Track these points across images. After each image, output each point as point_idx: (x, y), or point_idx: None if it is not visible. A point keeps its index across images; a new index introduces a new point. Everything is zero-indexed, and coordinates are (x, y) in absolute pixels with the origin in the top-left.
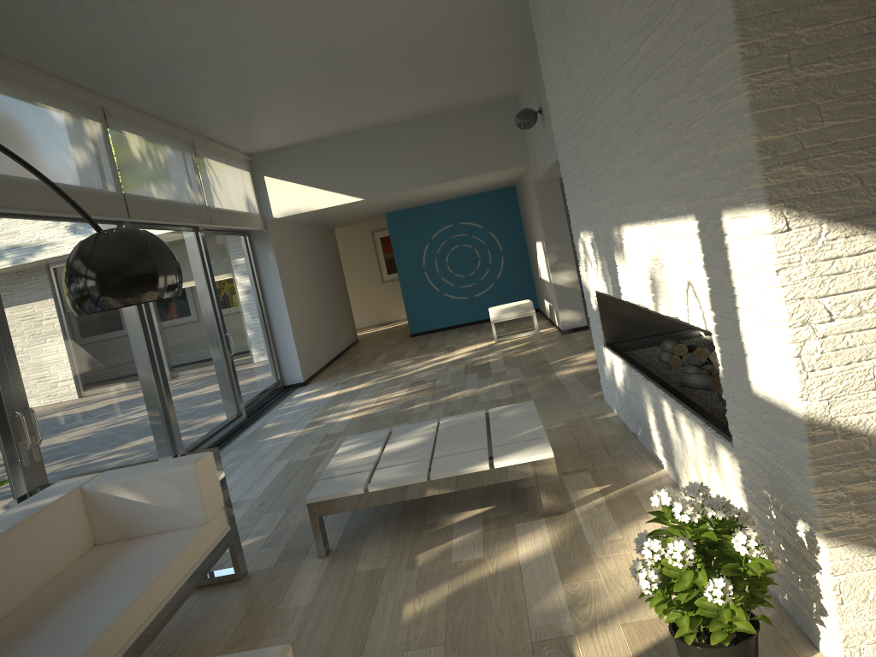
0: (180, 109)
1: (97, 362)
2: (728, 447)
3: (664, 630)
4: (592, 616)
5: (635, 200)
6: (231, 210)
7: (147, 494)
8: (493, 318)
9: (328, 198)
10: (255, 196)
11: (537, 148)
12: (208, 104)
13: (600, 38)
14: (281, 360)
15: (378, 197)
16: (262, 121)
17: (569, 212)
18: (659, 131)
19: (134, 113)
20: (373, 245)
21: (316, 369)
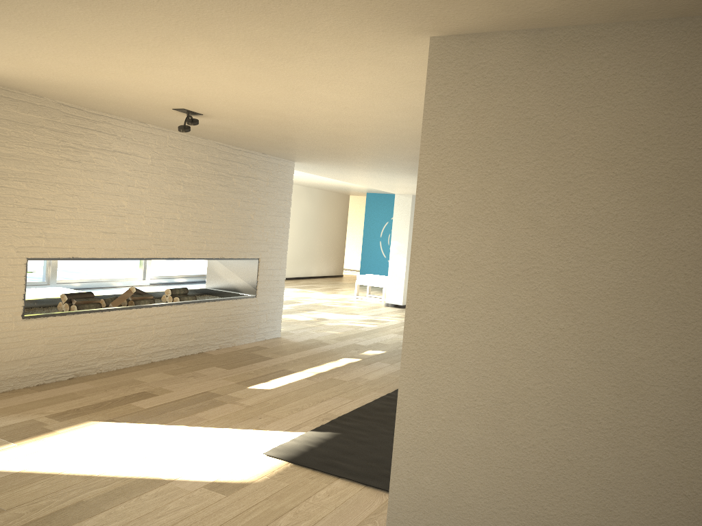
0: None
1: None
2: None
3: None
4: None
5: None
6: None
7: None
8: (357, 280)
9: None
10: None
11: None
12: None
13: None
14: None
15: (302, 176)
16: None
17: None
18: None
19: None
20: None
21: None
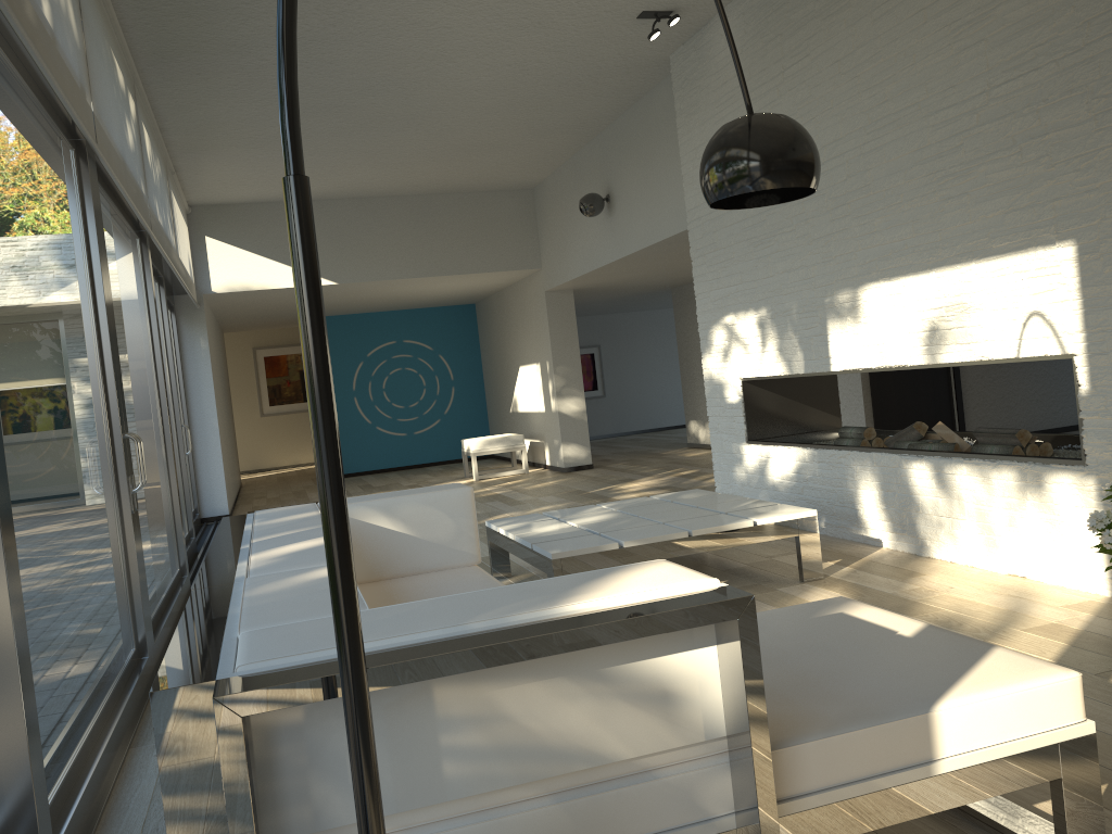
0: (195, 114)
1: (141, 407)
2: (1076, 470)
3: (1069, 629)
4: (981, 629)
5: (917, 249)
6: (185, 268)
7: (409, 521)
8: (475, 450)
9: (290, 276)
10: (191, 260)
11: (576, 245)
12: (231, 116)
13: (886, 89)
14: (200, 483)
15: (354, 283)
16: (258, 157)
17: (697, 298)
18: (1010, 167)
19: (148, 104)
20: (254, 365)
21: (232, 504)
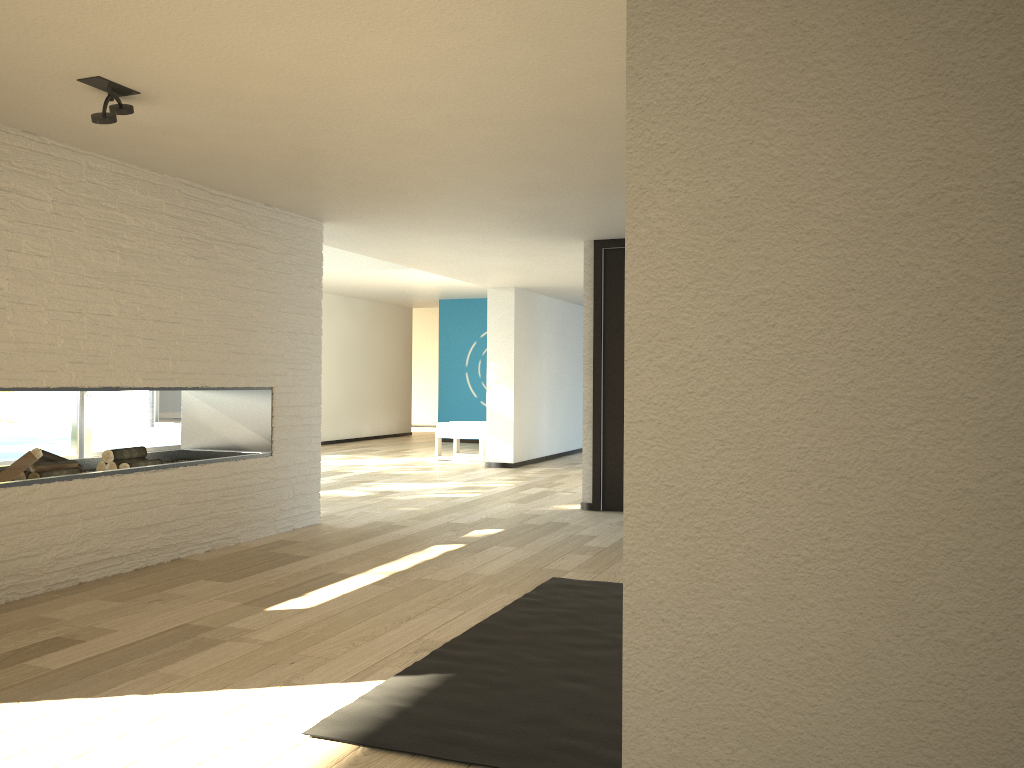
0: None
1: None
2: None
3: None
4: None
5: None
6: None
7: None
8: (438, 432)
9: None
10: None
11: None
12: None
13: None
14: None
15: (337, 273)
16: None
17: None
18: None
19: None
20: None
21: None
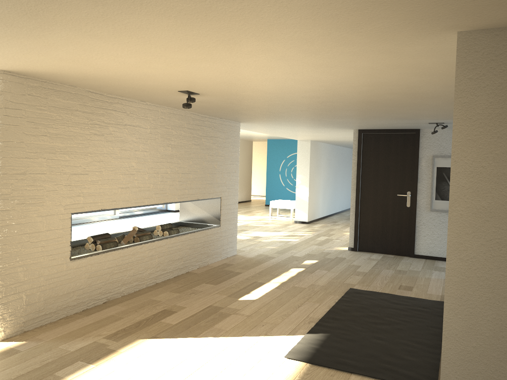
0: None
1: None
2: None
3: None
4: None
5: None
6: None
7: None
8: (271, 205)
9: None
10: None
11: None
12: None
13: None
14: None
15: None
16: None
17: None
18: None
19: None
20: None
21: None
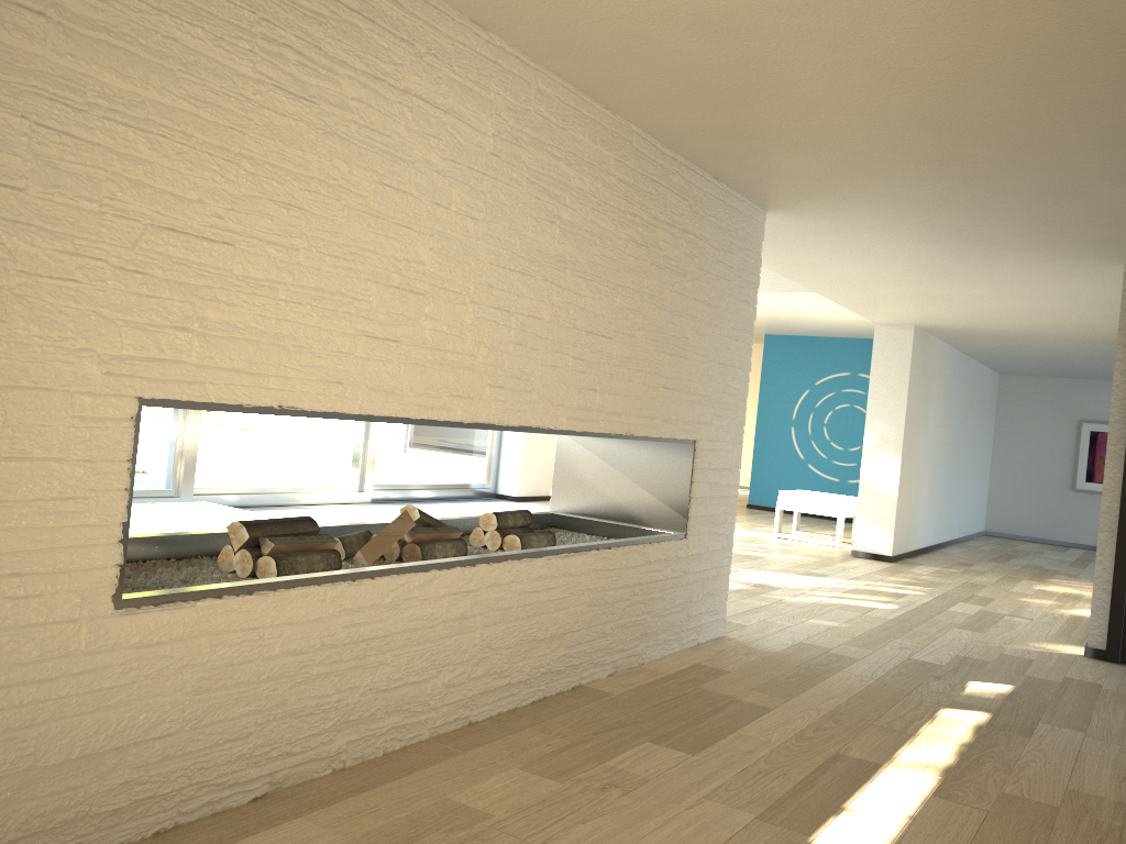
0: None
1: None
2: None
3: None
4: None
5: None
6: None
7: None
8: (780, 502)
9: None
10: None
11: None
12: None
13: None
14: (501, 461)
15: None
16: None
17: None
18: None
19: None
20: None
21: None
